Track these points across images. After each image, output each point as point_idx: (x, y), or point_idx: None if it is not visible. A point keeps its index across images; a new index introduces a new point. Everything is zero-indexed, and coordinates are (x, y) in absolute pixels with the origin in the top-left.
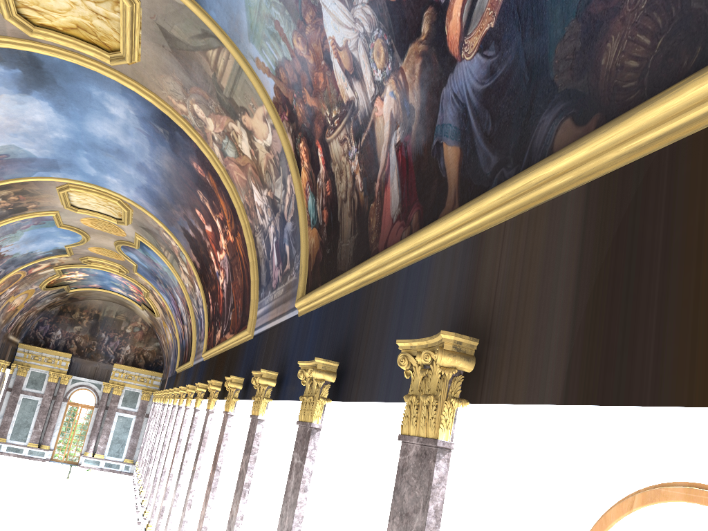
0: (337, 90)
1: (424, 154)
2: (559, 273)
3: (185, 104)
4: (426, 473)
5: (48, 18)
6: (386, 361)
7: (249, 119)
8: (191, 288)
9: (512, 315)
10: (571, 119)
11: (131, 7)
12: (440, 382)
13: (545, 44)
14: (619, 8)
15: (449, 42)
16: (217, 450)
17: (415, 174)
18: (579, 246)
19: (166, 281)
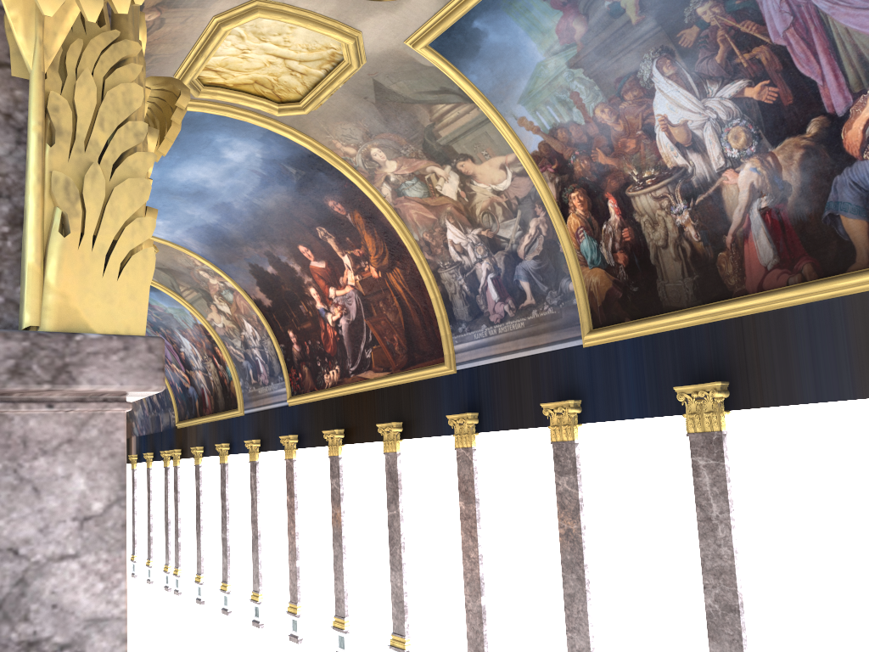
0: (657, 156)
1: (811, 221)
2: None
3: (357, 148)
4: None
5: (224, 77)
6: (803, 375)
7: (471, 166)
8: (229, 328)
9: None
10: None
11: (358, 68)
12: None
13: None
14: None
15: (845, 144)
16: (464, 485)
17: (797, 234)
18: None
19: (162, 323)
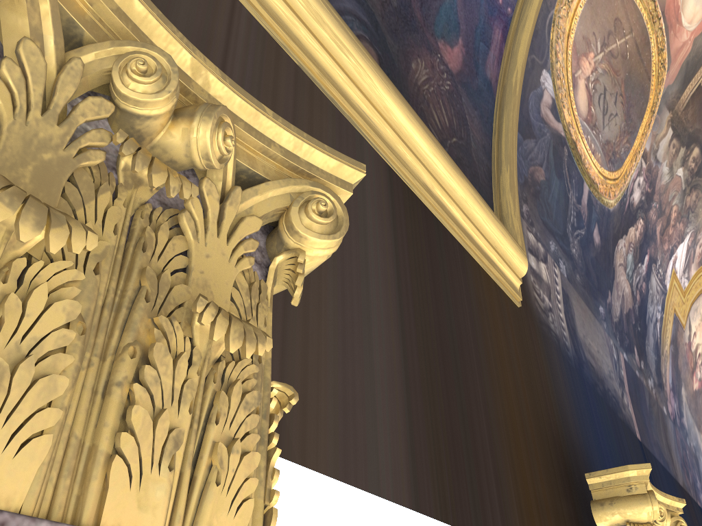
0: None
1: None
2: (368, 249)
3: None
4: None
5: None
6: None
7: None
8: None
9: None
10: (377, 59)
11: None
12: (248, 296)
13: None
14: (431, 52)
15: None
16: None
17: None
18: (391, 241)
19: None
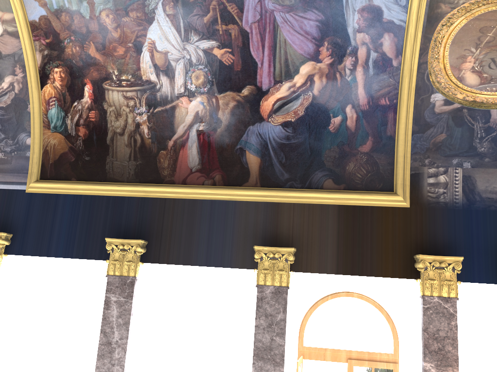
0: (137, 68)
1: (228, 148)
2: (328, 231)
3: None
4: (282, 299)
5: None
6: (200, 246)
7: None
8: None
9: (305, 241)
10: (332, 180)
11: None
12: (285, 265)
13: (320, 146)
14: (355, 155)
15: (261, 109)
16: None
17: (217, 154)
18: (337, 225)
19: None
